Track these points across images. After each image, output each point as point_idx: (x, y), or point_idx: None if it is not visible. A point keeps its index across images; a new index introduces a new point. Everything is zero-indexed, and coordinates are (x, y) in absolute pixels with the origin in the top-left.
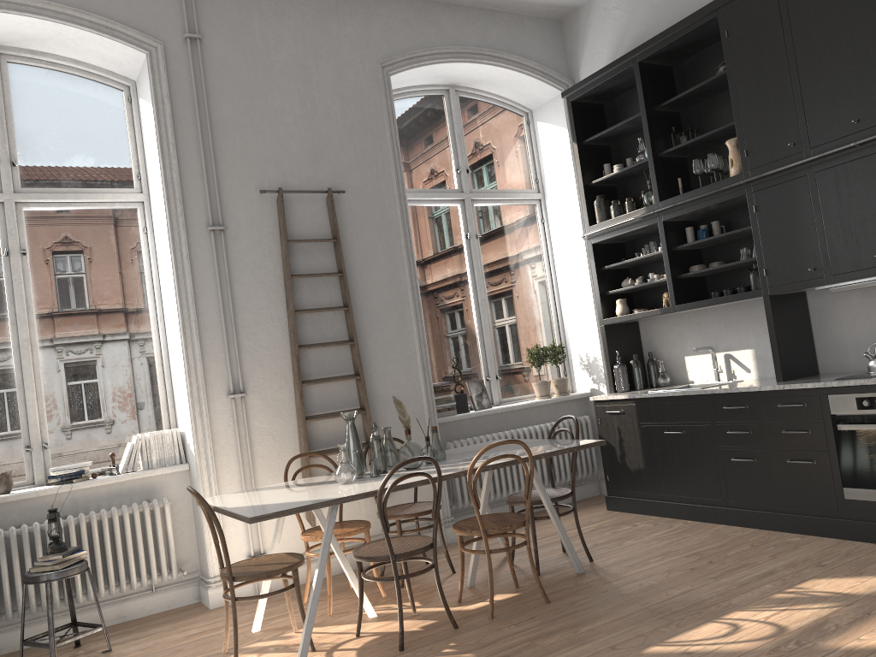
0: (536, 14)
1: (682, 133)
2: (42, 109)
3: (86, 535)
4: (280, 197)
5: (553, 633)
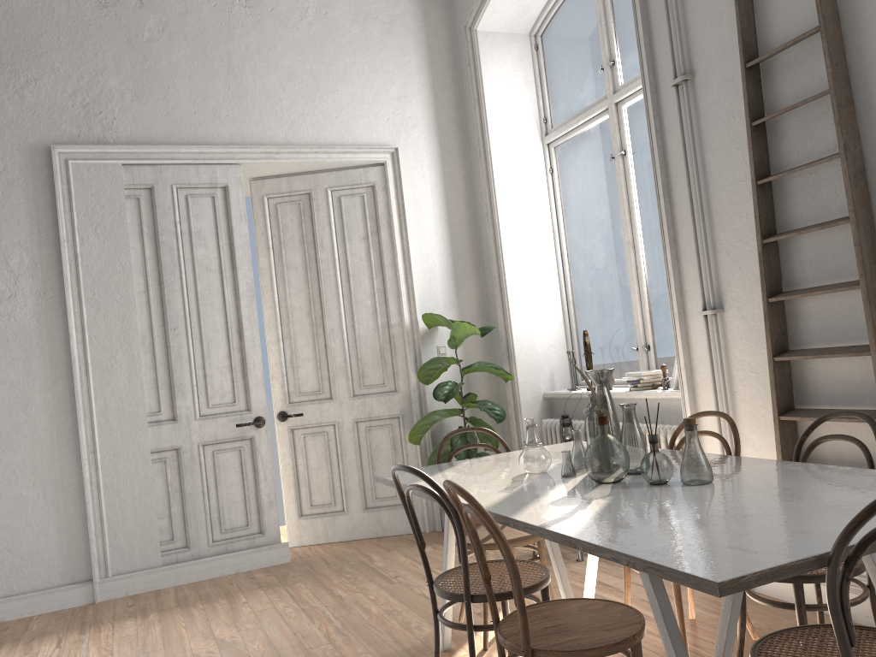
0: None
1: None
2: None
3: None
4: None
5: None
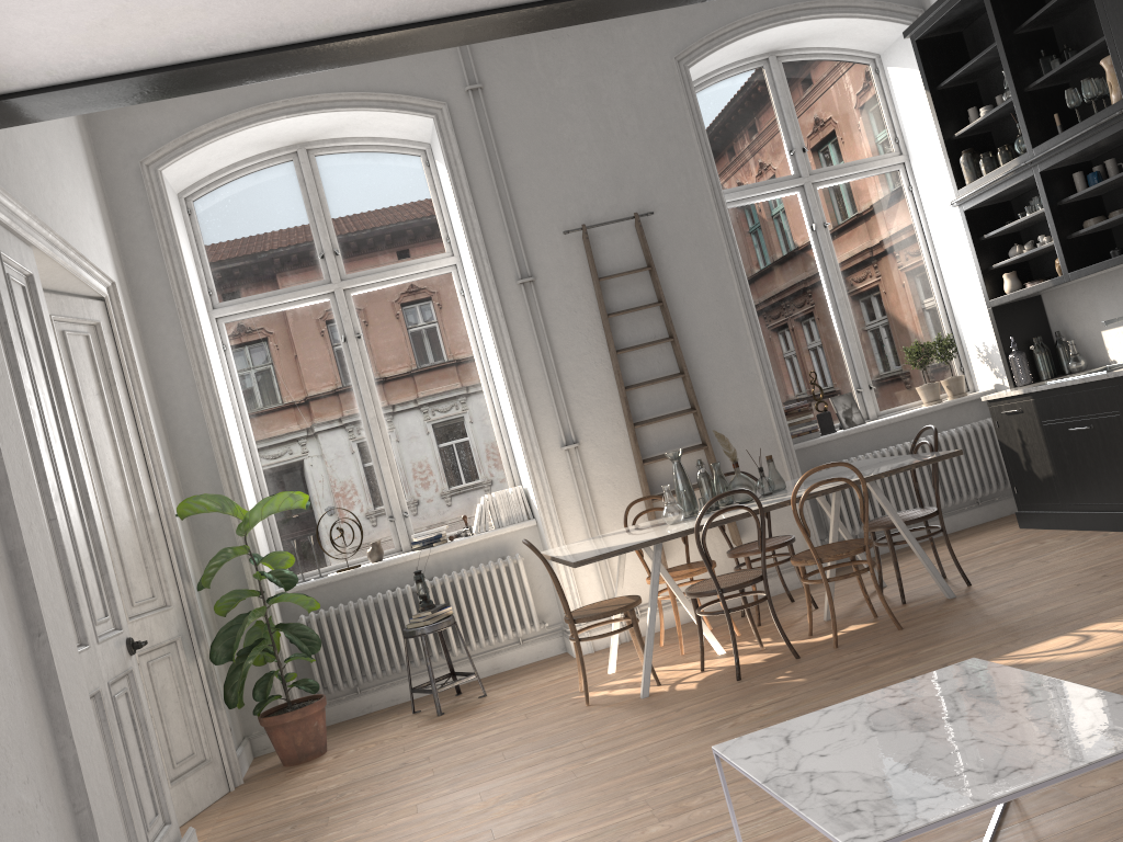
0: None
1: (1052, 56)
2: (351, 193)
3: (452, 594)
4: (584, 234)
5: (891, 656)
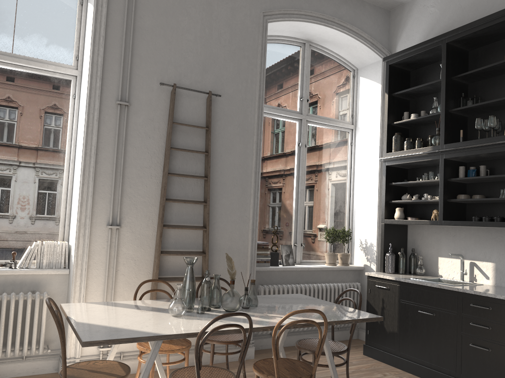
0: (374, 3)
1: (469, 98)
2: None
3: None
4: (173, 90)
5: None
